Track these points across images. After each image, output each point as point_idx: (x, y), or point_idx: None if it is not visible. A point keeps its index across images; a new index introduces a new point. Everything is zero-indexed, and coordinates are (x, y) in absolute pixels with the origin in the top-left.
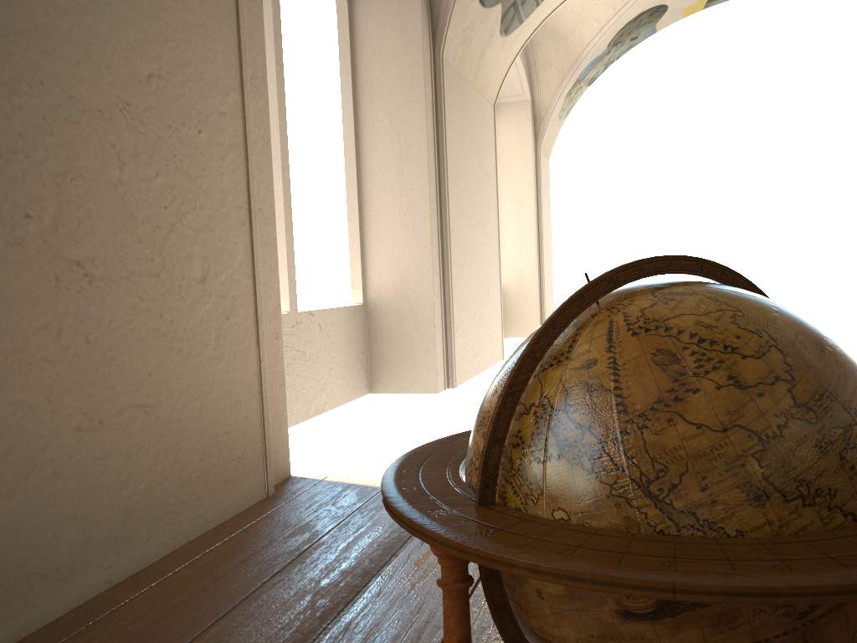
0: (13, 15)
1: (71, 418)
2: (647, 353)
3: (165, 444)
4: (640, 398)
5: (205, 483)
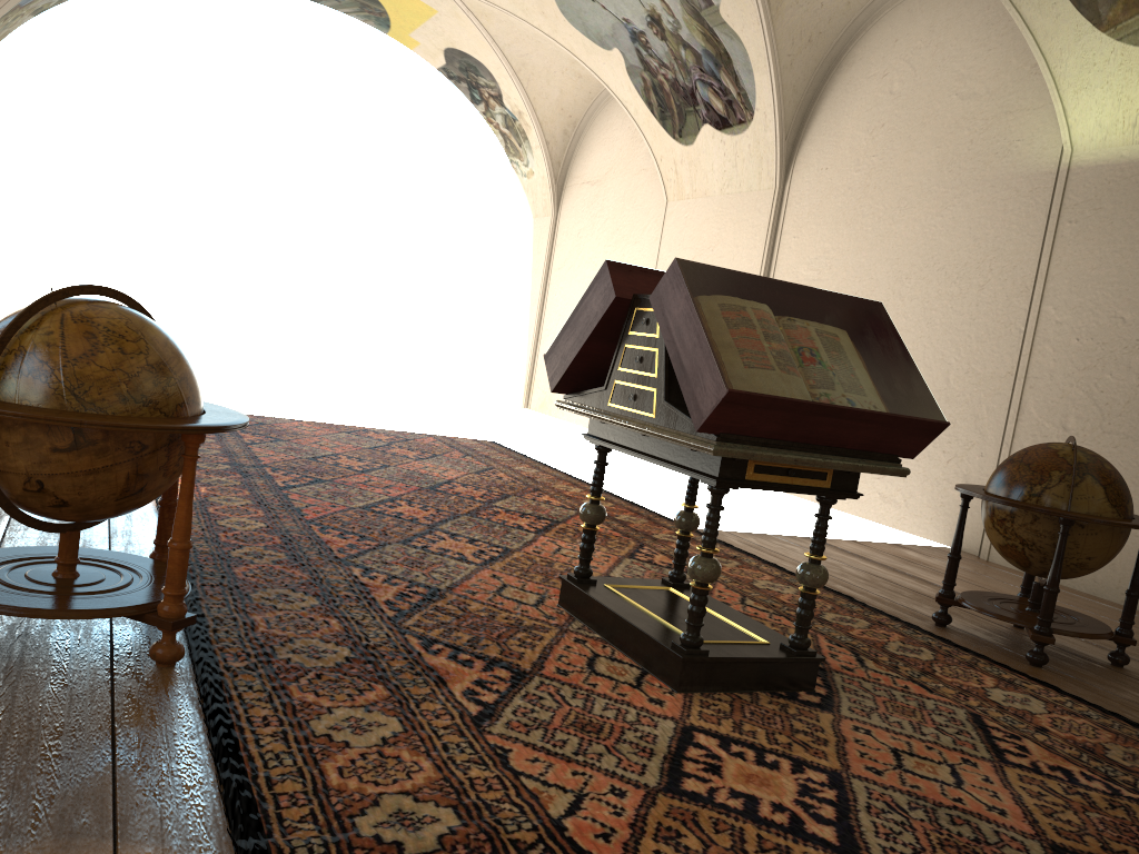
0: None
1: None
2: (81, 332)
3: None
4: (75, 351)
5: None
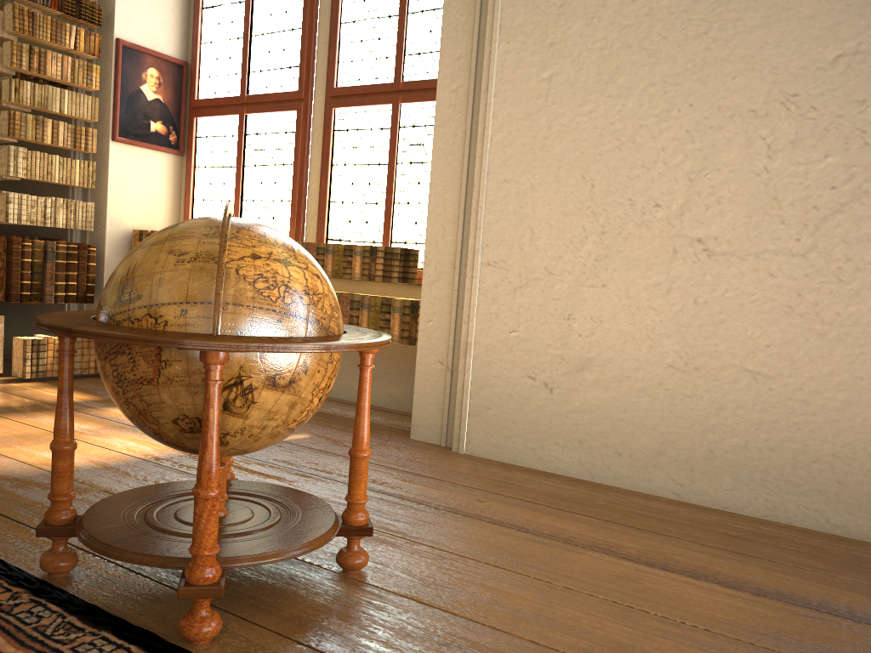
0: (674, 63)
1: (666, 356)
2: None
3: (776, 417)
4: None
5: (835, 483)
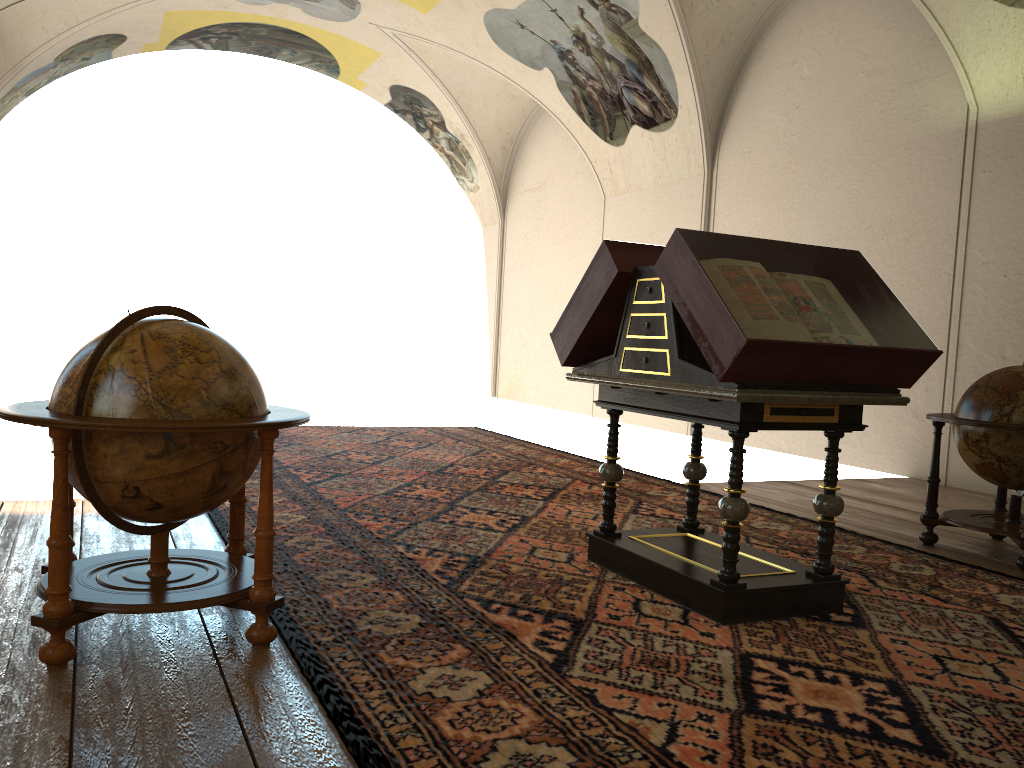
0: None
1: None
2: (160, 347)
3: None
4: (158, 365)
5: None
